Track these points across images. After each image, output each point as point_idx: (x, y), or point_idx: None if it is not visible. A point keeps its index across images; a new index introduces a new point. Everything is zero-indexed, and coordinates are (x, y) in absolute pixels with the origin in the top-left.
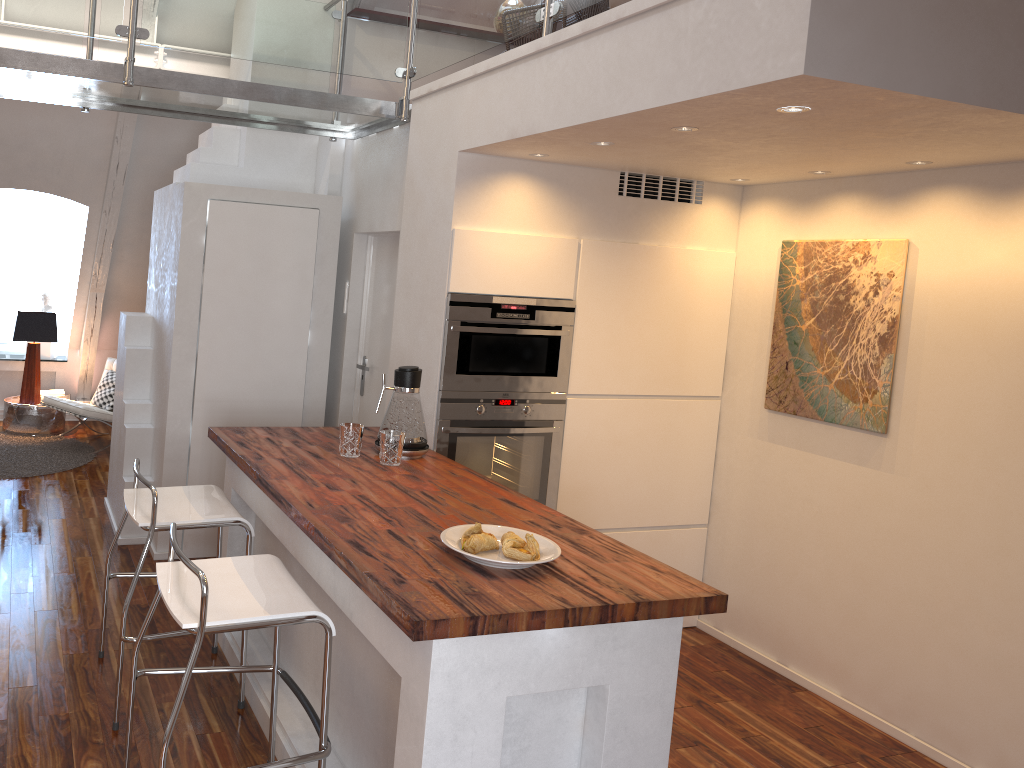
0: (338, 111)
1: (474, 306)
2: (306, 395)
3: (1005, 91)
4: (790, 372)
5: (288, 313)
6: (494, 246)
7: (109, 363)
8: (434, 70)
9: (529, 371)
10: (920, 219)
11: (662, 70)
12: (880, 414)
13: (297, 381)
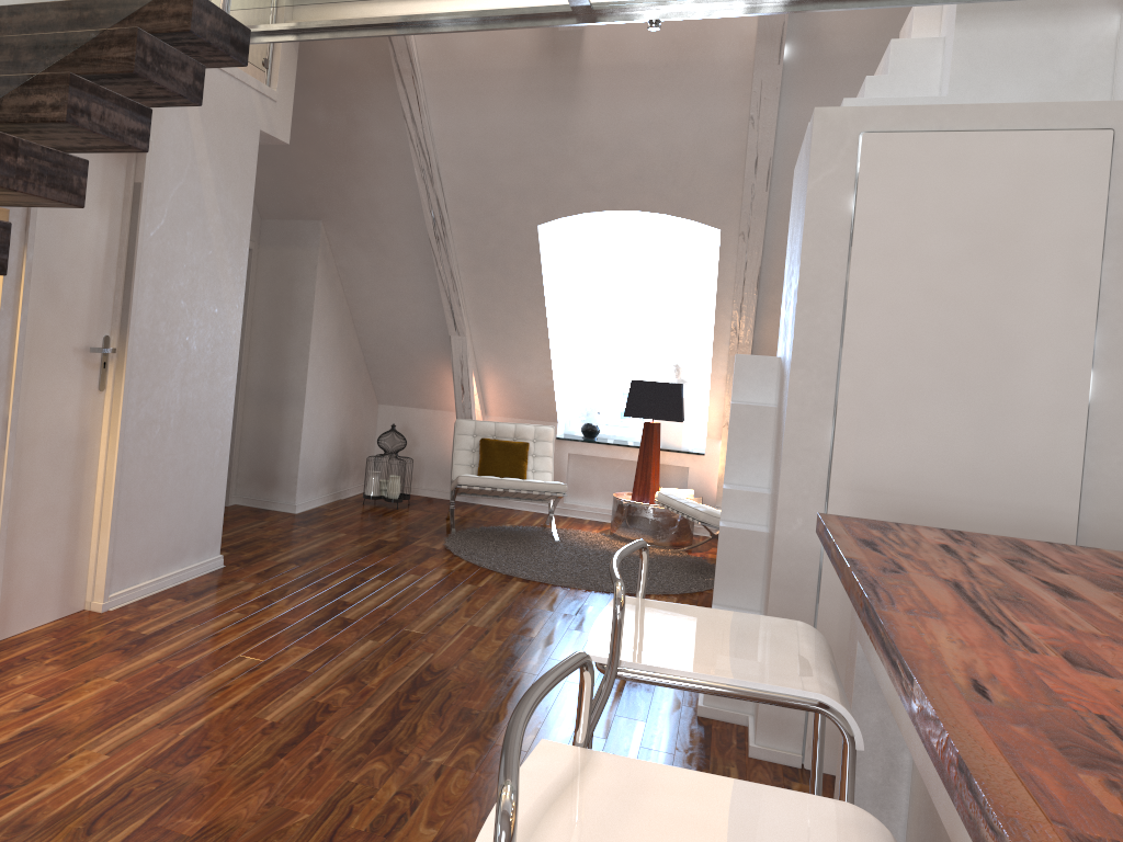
0: None
1: None
2: (1085, 502)
3: None
4: None
5: (1037, 335)
6: None
7: None
8: None
9: None
10: None
11: None
12: None
13: (1061, 471)
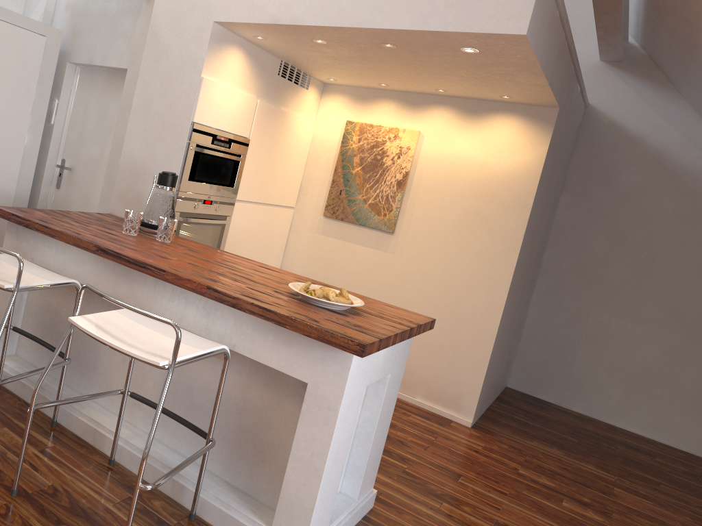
0: None
1: (204, 134)
2: (17, 185)
3: (547, 65)
4: (342, 196)
5: (13, 117)
6: (220, 94)
7: None
8: None
9: (222, 182)
10: (427, 121)
11: (419, 8)
12: (392, 222)
13: (13, 173)
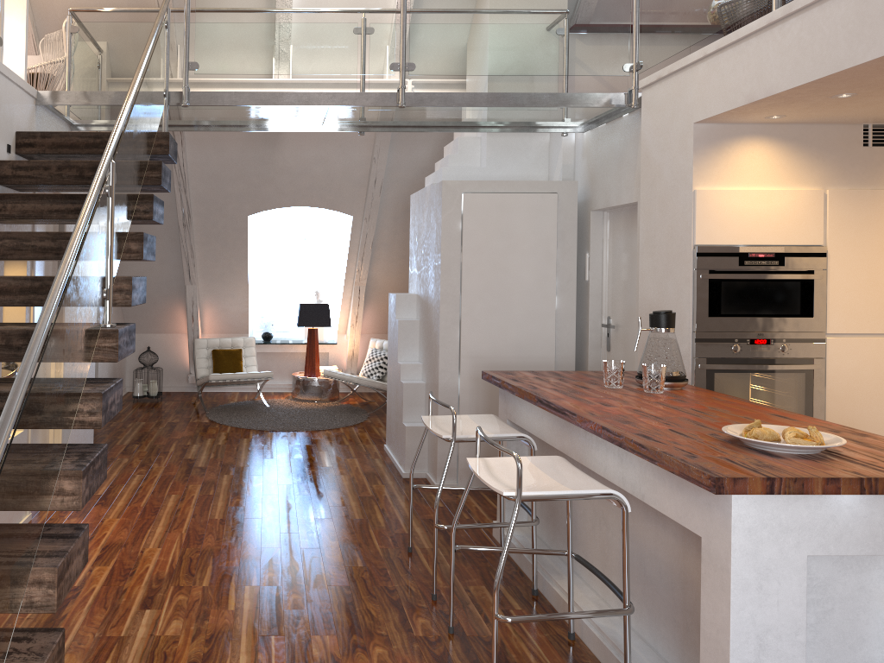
0: (573, 106)
1: (721, 256)
2: (556, 352)
3: None
4: None
5: (536, 282)
6: (736, 202)
7: (372, 342)
8: (661, 60)
9: (783, 313)
10: None
11: None
12: None
13: (548, 340)
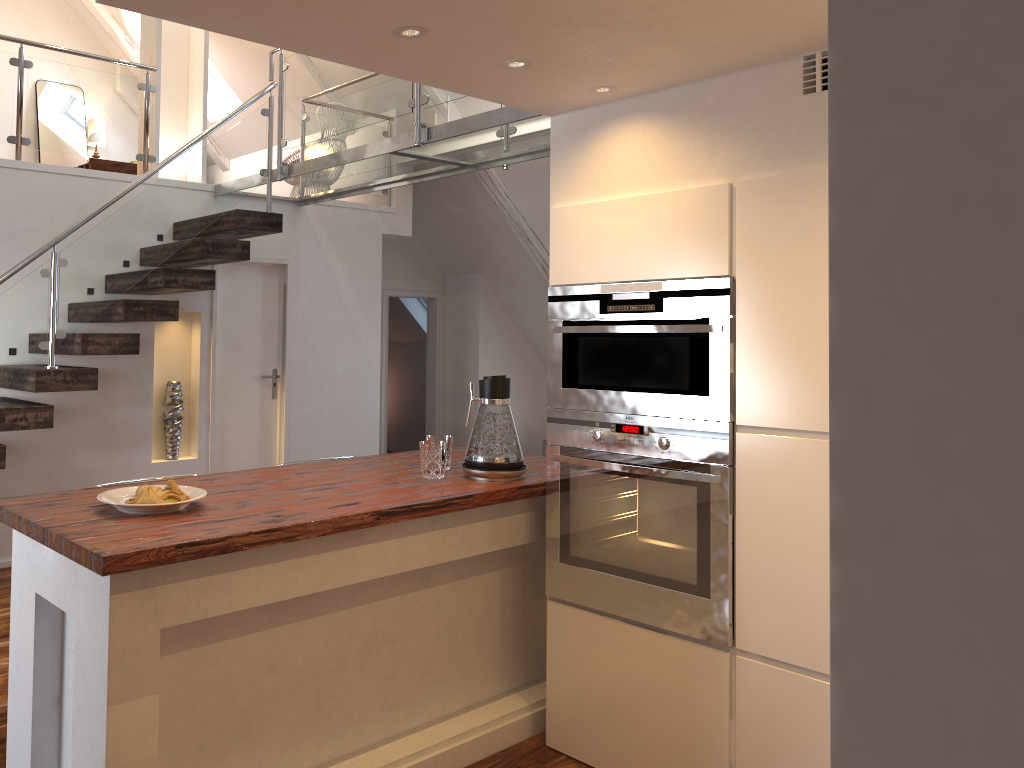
0: None
1: (578, 300)
2: None
3: None
4: None
5: None
6: (599, 220)
7: None
8: None
9: (662, 386)
10: None
11: None
12: None
13: None
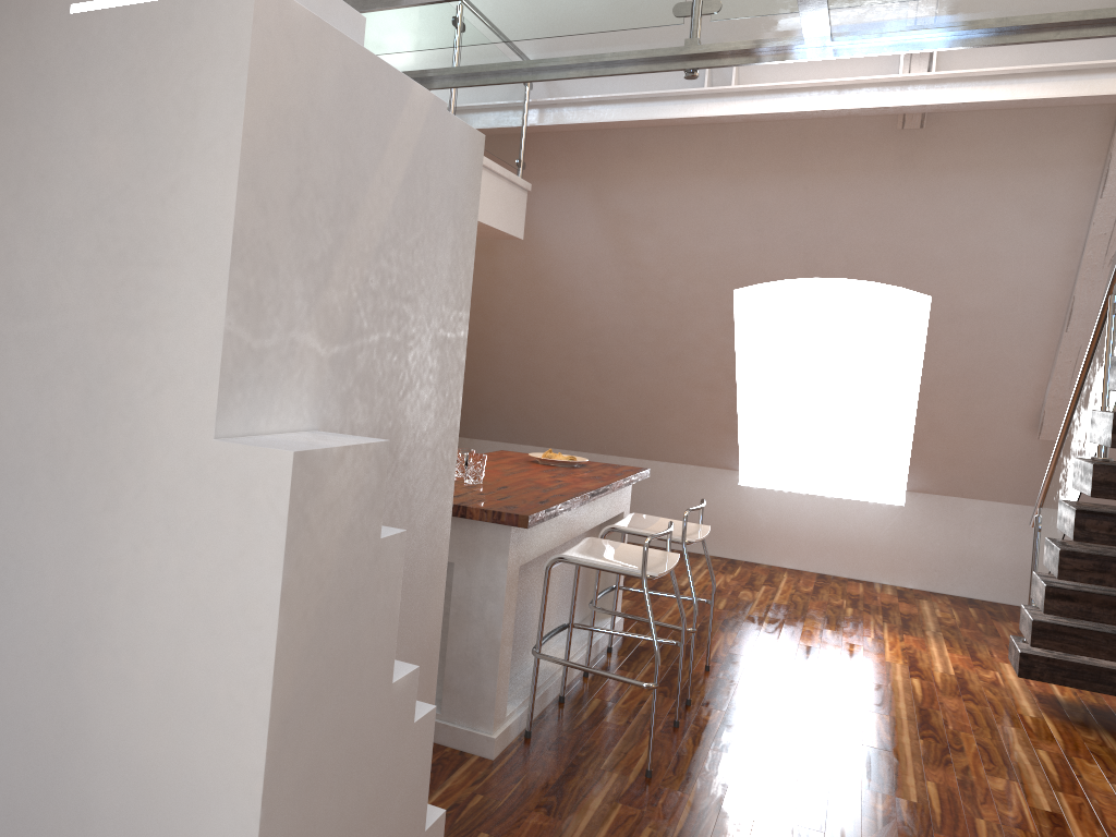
0: None
1: None
2: None
3: None
4: None
5: None
6: None
7: None
8: None
9: None
10: None
11: (497, 210)
12: None
13: None
